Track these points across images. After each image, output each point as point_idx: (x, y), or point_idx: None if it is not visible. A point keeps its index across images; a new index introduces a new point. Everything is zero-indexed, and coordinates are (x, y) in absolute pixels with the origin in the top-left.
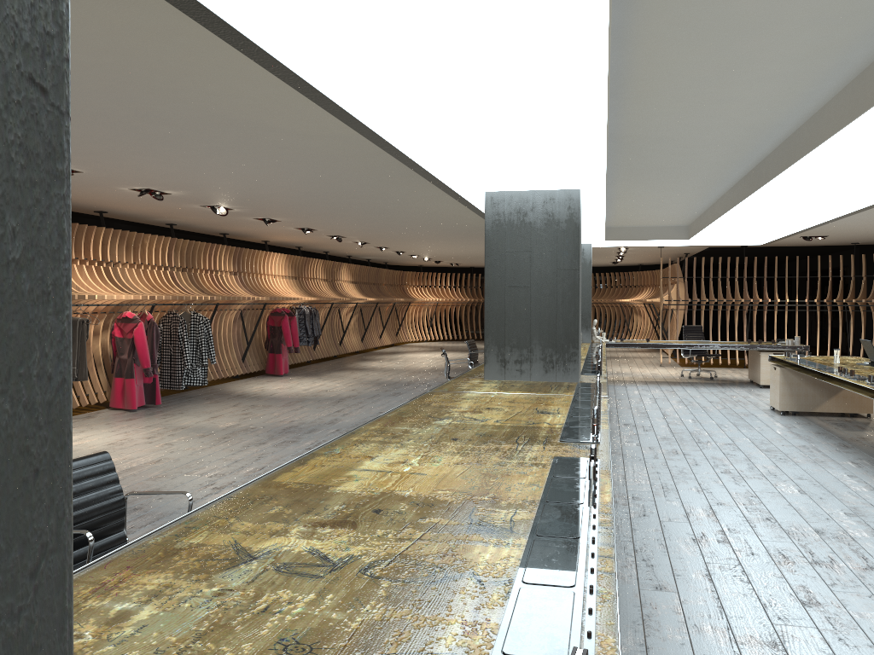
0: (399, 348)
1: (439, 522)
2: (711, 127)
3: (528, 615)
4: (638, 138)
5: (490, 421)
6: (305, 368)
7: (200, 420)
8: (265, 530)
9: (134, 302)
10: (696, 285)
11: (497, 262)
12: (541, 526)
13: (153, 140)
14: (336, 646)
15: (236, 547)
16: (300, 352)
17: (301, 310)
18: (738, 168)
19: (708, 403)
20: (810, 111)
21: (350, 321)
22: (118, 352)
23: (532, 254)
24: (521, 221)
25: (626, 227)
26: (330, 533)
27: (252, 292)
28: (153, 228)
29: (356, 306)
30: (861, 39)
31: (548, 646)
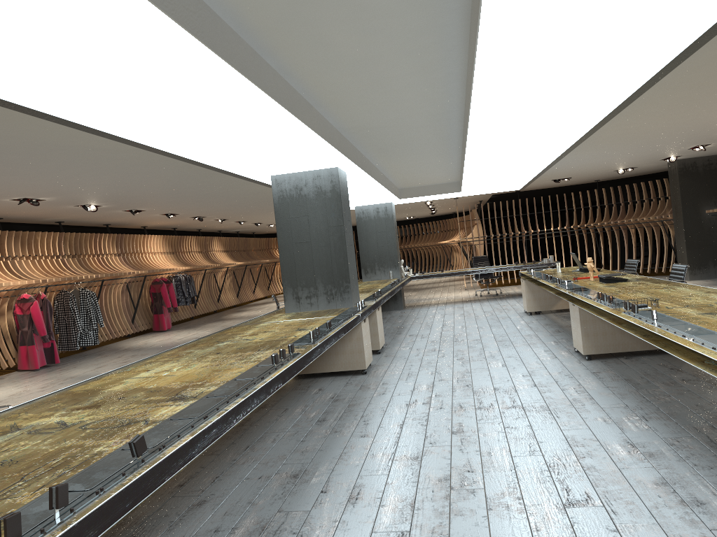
0: (269, 299)
1: (154, 398)
2: (404, 117)
3: (154, 432)
4: (361, 129)
5: (256, 339)
6: (187, 323)
7: (87, 370)
8: (38, 416)
9: (31, 286)
10: (504, 223)
11: (285, 226)
12: (214, 392)
13: (8, 164)
14: (33, 459)
15: (13, 426)
16: (183, 311)
17: (178, 278)
18: (452, 140)
19: (482, 313)
20: (460, 101)
21: (224, 282)
22: (20, 326)
23: (309, 218)
24: (299, 194)
25: (414, 187)
26: (79, 412)
27: (134, 267)
28: (50, 226)
29: (227, 270)
30: (444, 60)
31: (149, 443)
